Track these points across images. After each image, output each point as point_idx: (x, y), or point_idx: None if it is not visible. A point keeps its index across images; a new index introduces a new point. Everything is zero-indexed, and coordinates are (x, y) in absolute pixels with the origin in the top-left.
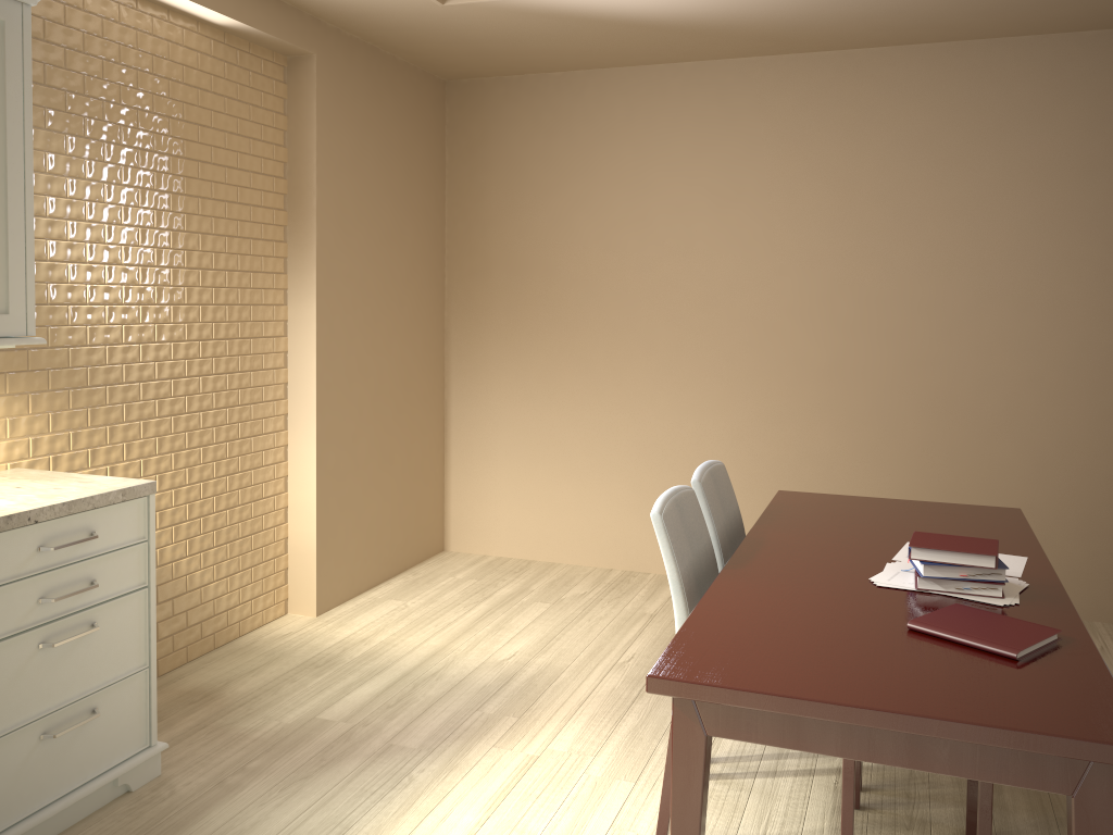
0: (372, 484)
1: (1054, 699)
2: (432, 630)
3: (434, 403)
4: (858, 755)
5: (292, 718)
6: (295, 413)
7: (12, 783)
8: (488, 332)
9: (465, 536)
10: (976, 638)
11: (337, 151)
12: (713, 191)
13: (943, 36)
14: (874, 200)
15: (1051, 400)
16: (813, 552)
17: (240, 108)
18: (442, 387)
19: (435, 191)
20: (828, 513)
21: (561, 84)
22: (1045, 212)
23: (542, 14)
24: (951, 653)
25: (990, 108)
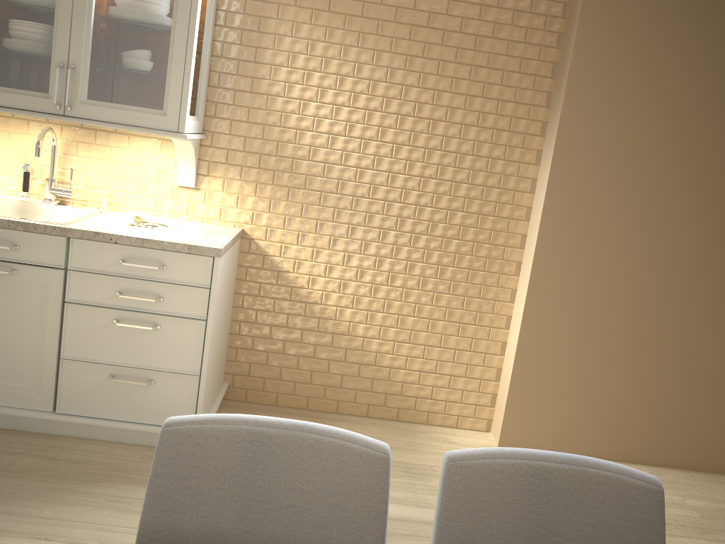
0: (611, 359)
1: None
2: None
3: None
4: None
5: None
6: (524, 263)
7: (86, 392)
8: None
9: None
10: None
11: (615, 18)
12: None
13: None
14: None
15: None
16: None
17: None
18: None
19: None
20: None
21: None
22: None
23: None
24: None
25: None
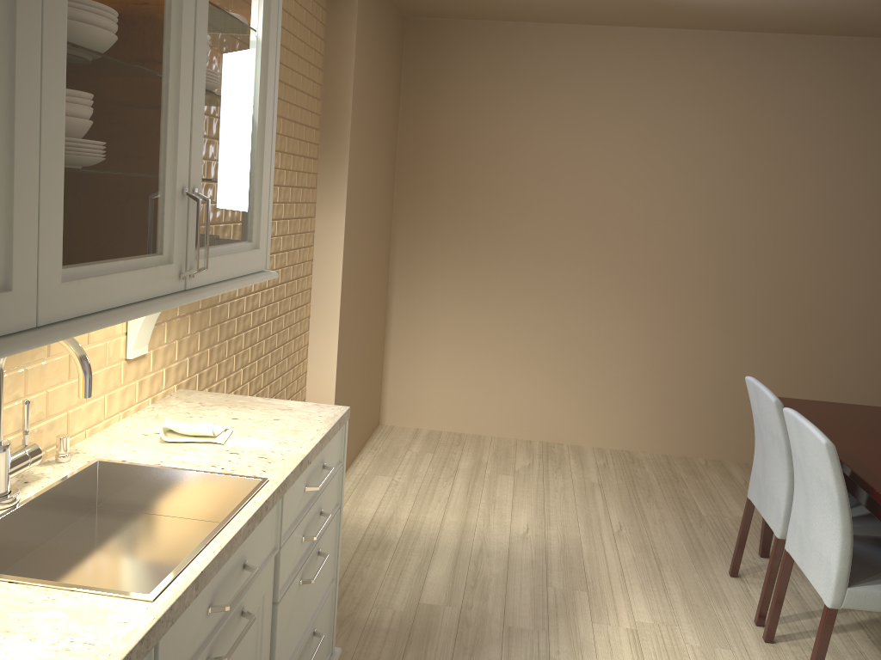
0: (356, 374)
1: None
2: (439, 505)
3: (383, 300)
4: None
5: (400, 605)
6: (317, 316)
7: None
8: (432, 240)
9: (400, 412)
10: None
11: (361, 78)
12: (639, 137)
13: (840, 32)
14: (768, 155)
15: None
16: None
17: (304, 32)
18: (387, 286)
19: (395, 115)
20: (840, 421)
21: (512, 32)
22: None
23: None
24: None
25: (863, 92)
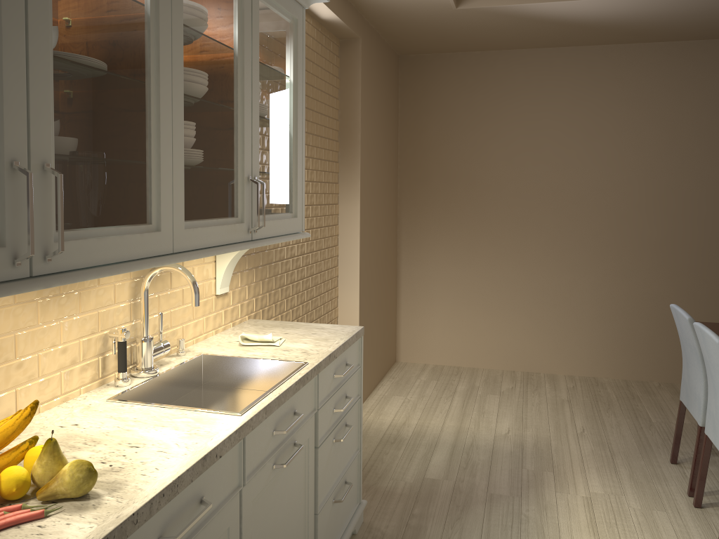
0: (375, 320)
1: None
2: (440, 415)
3: (393, 266)
4: None
5: (410, 478)
6: (343, 275)
7: (325, 534)
8: (428, 219)
9: (411, 352)
10: None
11: (367, 102)
12: (584, 129)
13: None
14: (691, 136)
15: None
16: None
17: (324, 74)
18: (396, 255)
19: (395, 128)
20: None
21: (480, 59)
22: None
23: (511, 16)
24: None
25: None
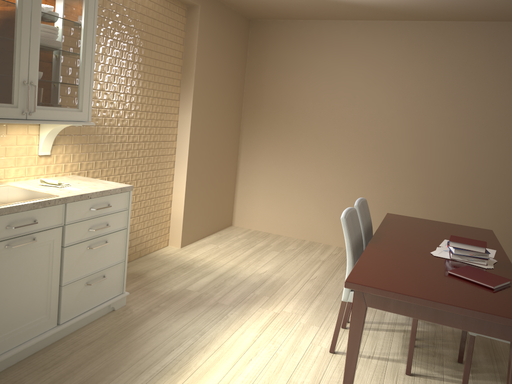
0: (206, 194)
1: (509, 305)
2: (230, 258)
3: (233, 161)
4: (427, 319)
5: (176, 288)
6: (178, 161)
7: (74, 301)
8: (259, 132)
9: (241, 220)
10: (477, 279)
11: (205, 49)
12: (366, 79)
13: (478, 19)
14: (438, 89)
15: (508, 184)
16: (405, 240)
17: (167, 27)
18: (237, 155)
19: (242, 68)
20: (410, 224)
21: (302, 25)
22: None
23: None
24: (466, 284)
25: (495, 53)
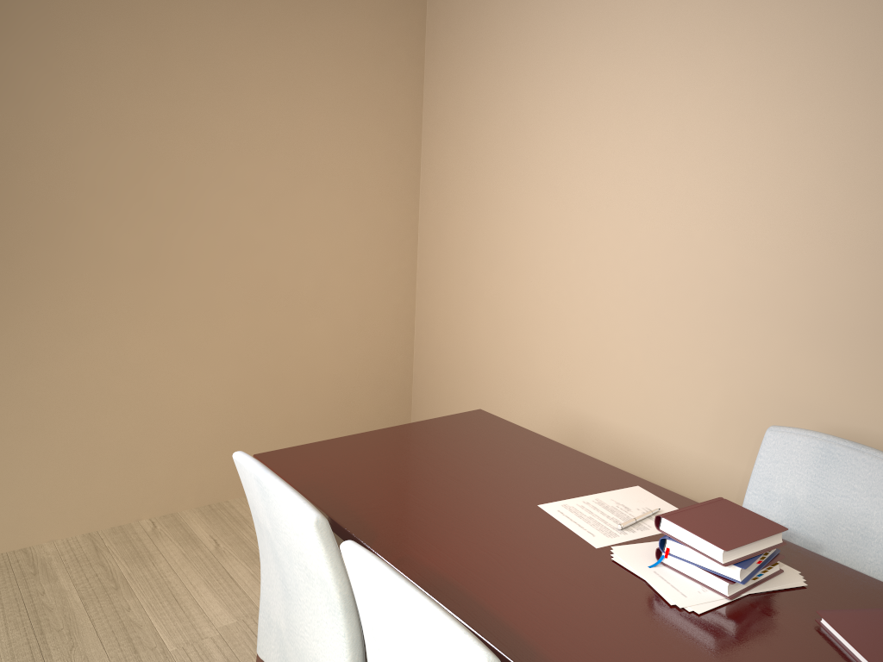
0: None
1: None
2: None
3: None
4: None
5: None
6: None
7: None
8: None
9: None
10: None
11: None
12: None
13: None
14: (190, 61)
15: (353, 276)
16: (529, 576)
17: None
18: None
19: None
20: (384, 482)
21: None
22: (348, 96)
23: None
24: None
25: None
